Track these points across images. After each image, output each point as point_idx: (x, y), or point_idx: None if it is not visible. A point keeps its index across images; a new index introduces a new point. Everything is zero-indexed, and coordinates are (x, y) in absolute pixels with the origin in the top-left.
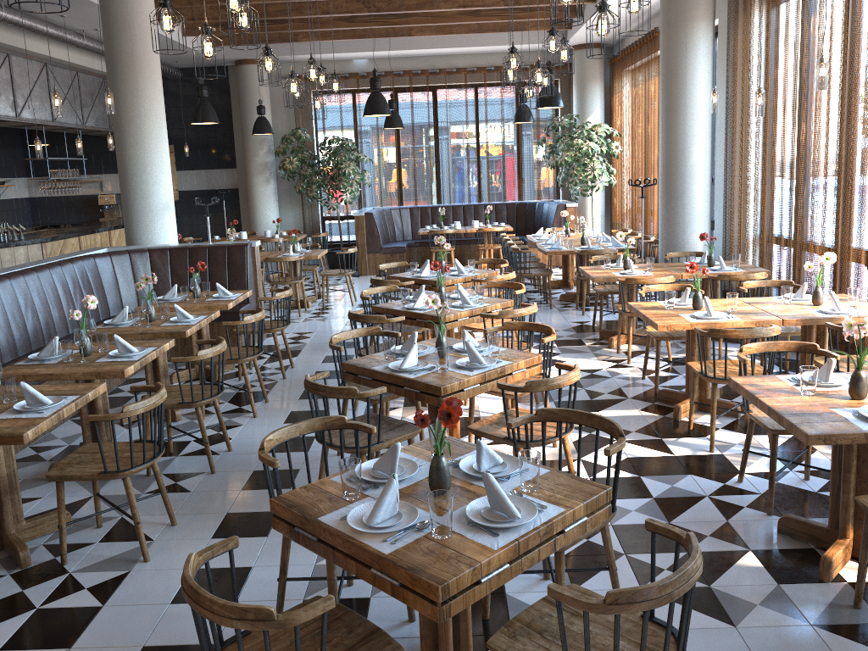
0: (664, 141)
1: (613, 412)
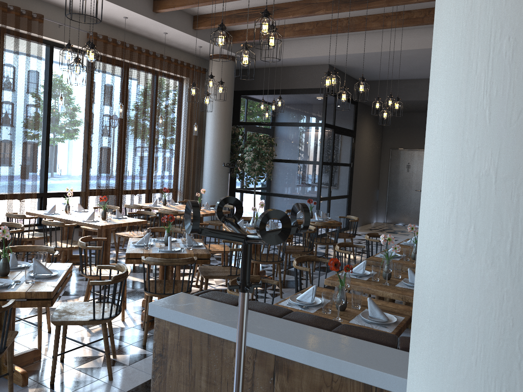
0: None
1: (133, 279)
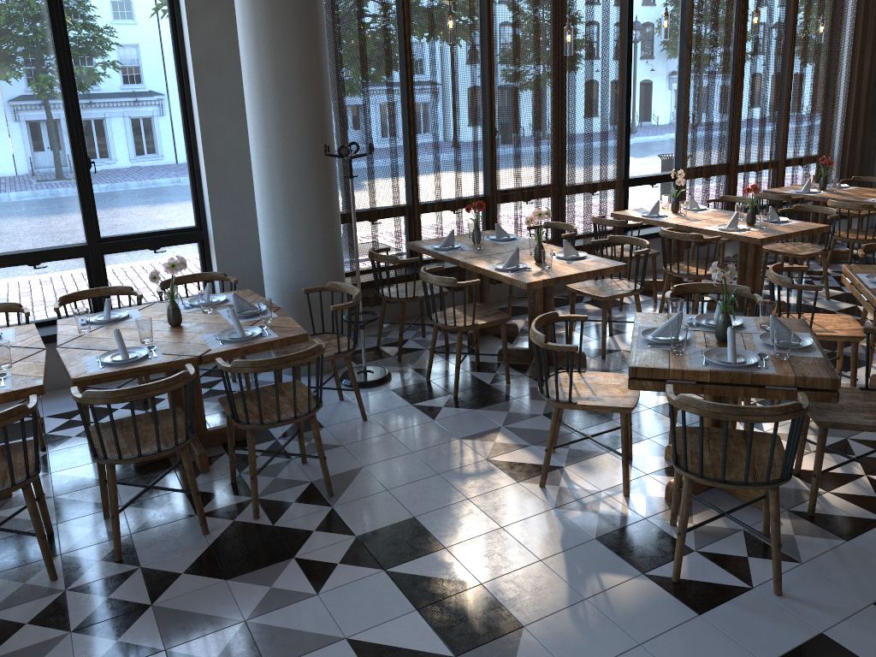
0: (315, 80)
1: None
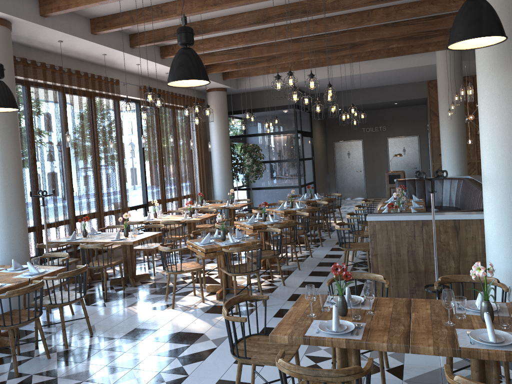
0: (19, 162)
1: None
